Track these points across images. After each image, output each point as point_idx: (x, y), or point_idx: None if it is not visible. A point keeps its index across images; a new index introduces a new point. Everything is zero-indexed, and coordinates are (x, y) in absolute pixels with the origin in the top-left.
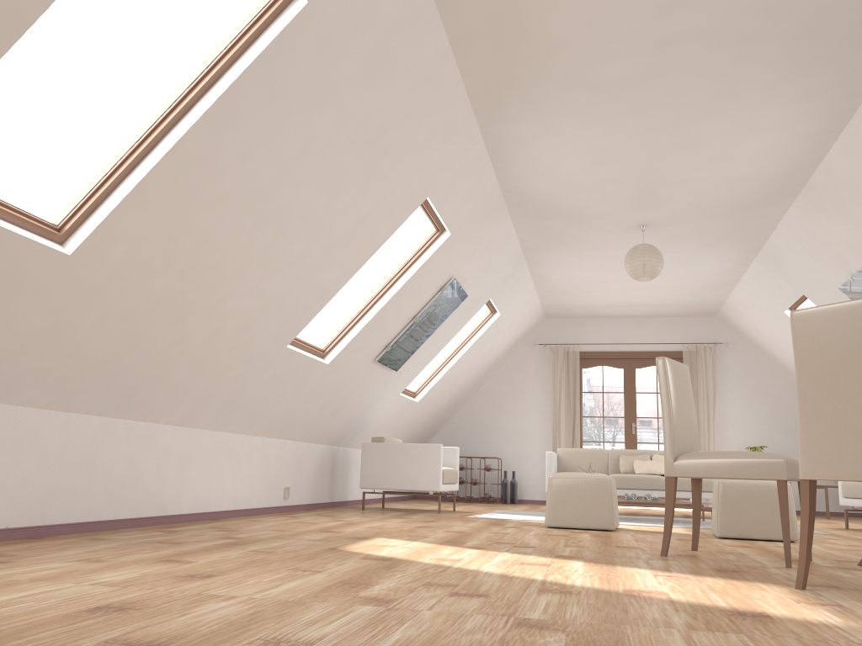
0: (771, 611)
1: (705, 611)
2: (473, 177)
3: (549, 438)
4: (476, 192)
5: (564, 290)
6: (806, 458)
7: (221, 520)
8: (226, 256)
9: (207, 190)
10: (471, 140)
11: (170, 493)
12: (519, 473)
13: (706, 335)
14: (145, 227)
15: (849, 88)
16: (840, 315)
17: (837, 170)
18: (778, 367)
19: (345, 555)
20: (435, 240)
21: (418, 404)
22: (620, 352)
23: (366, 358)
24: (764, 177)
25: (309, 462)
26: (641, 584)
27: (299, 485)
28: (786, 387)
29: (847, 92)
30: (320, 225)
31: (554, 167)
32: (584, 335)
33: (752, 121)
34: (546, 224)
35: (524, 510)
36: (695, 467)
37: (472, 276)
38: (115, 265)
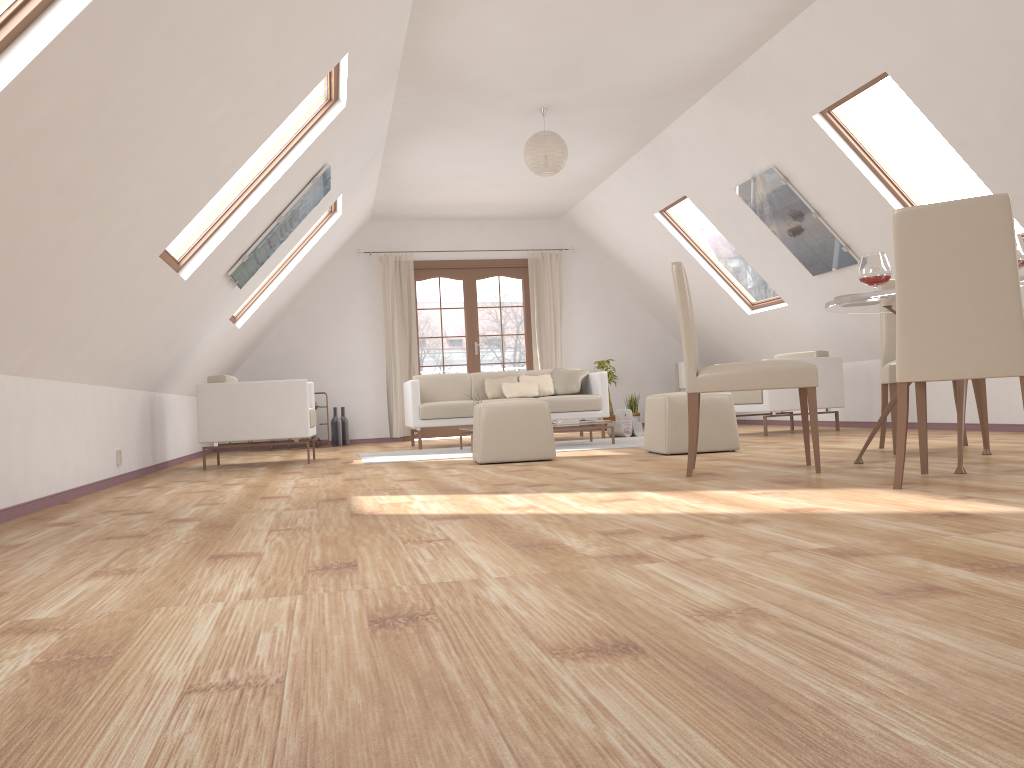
0: (951, 509)
1: (912, 517)
2: (390, 30)
3: (381, 365)
4: (385, 50)
5: (411, 185)
6: (904, 360)
7: (75, 502)
8: (150, 119)
9: (167, 13)
10: None
11: (19, 472)
12: (348, 409)
13: (551, 240)
14: (85, 65)
15: None
16: (951, 214)
17: (776, 59)
18: (625, 274)
19: (400, 519)
20: (325, 112)
21: (239, 331)
22: (459, 260)
23: (220, 272)
24: (698, 60)
25: (133, 415)
26: (775, 503)
27: (128, 447)
28: (630, 296)
29: None
30: (249, 81)
31: (484, 27)
32: (417, 241)
33: None
34: (435, 100)
35: (383, 450)
36: (721, 380)
37: (340, 163)
38: (34, 125)
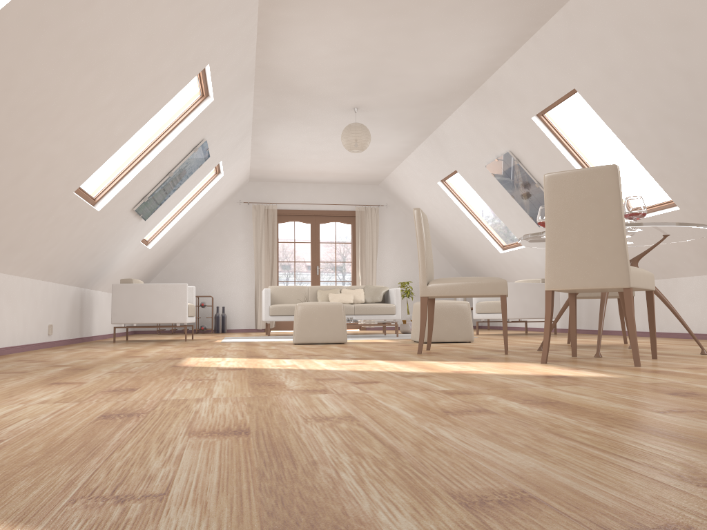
0: (561, 374)
1: (528, 377)
2: (242, 51)
3: (252, 279)
4: (240, 64)
5: (274, 158)
6: (550, 275)
7: (7, 355)
8: (51, 98)
9: (54, 28)
10: (250, 17)
11: None
12: (227, 308)
13: (372, 199)
14: None
15: (535, 18)
16: (580, 177)
17: (506, 78)
18: None
19: (200, 369)
20: (200, 104)
21: (150, 251)
22: (309, 210)
23: (127, 208)
24: (455, 78)
25: (65, 302)
26: (452, 368)
27: (58, 323)
28: None
29: (532, 21)
30: (129, 77)
31: (307, 51)
32: (280, 196)
33: (465, 33)
34: (281, 99)
35: (244, 336)
36: (443, 289)
37: (216, 139)
38: None
